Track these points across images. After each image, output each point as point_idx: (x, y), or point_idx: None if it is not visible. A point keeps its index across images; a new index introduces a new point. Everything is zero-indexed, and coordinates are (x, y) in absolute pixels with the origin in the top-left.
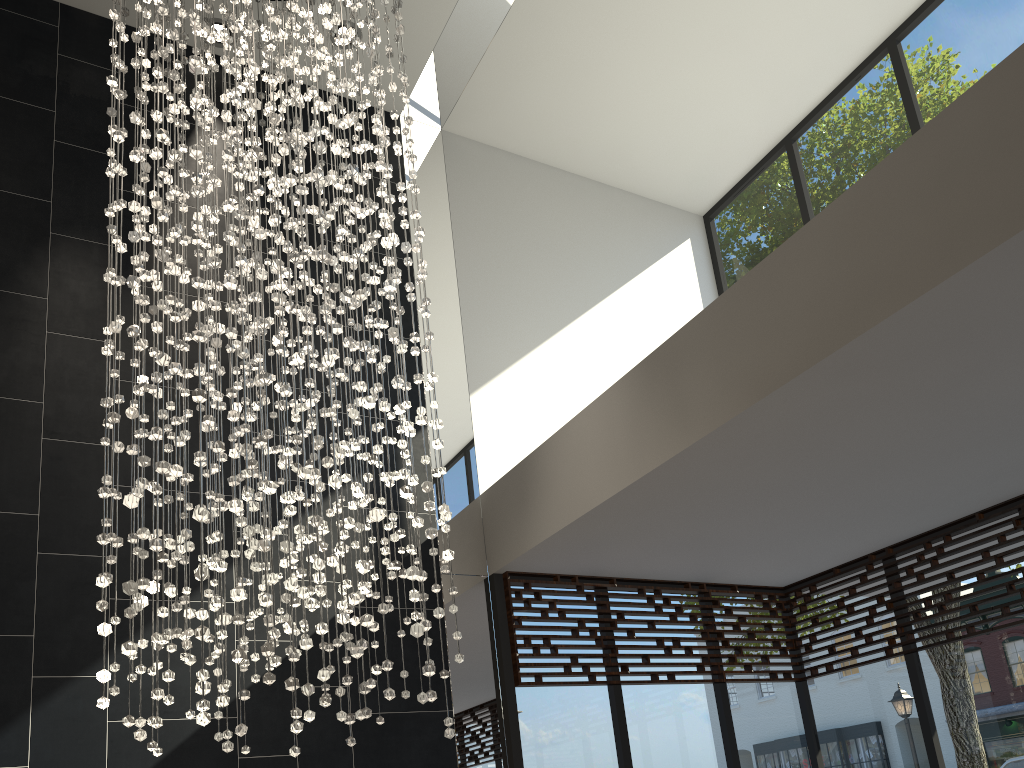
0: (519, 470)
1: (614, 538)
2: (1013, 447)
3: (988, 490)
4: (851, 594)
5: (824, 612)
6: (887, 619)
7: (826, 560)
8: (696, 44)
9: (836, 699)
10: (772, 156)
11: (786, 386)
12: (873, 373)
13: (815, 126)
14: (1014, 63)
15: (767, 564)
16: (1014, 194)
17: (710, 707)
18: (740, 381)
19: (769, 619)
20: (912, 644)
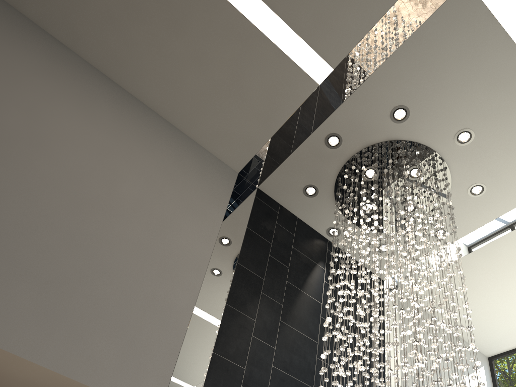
0: None
1: None
2: None
3: None
4: None
5: None
6: None
7: None
8: None
9: None
10: None
11: None
12: None
13: None
14: None
15: None
16: None
17: None
18: None
19: None
20: None
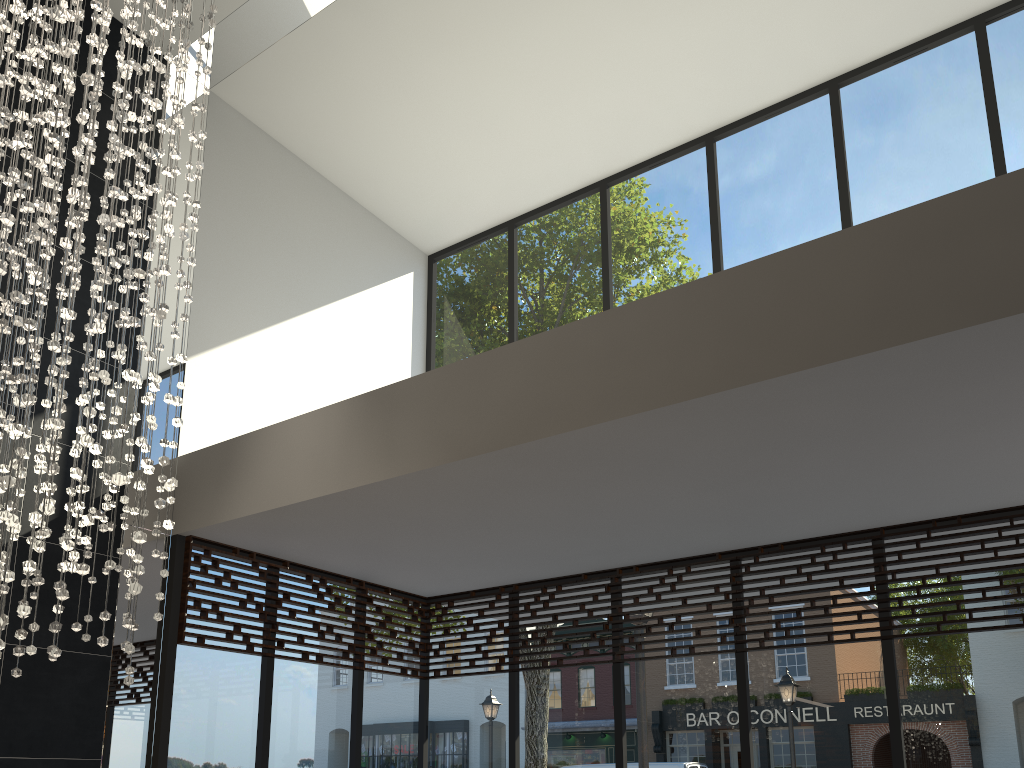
0: (226, 447)
1: (302, 530)
2: (617, 535)
3: (594, 560)
4: (480, 615)
5: (456, 625)
6: (502, 641)
7: (467, 584)
8: (459, 121)
9: (449, 699)
10: (496, 231)
11: (477, 457)
12: (538, 465)
13: (534, 223)
14: (669, 296)
15: (420, 577)
16: (651, 384)
17: (346, 689)
18: (443, 441)
19: (410, 622)
20: (516, 665)
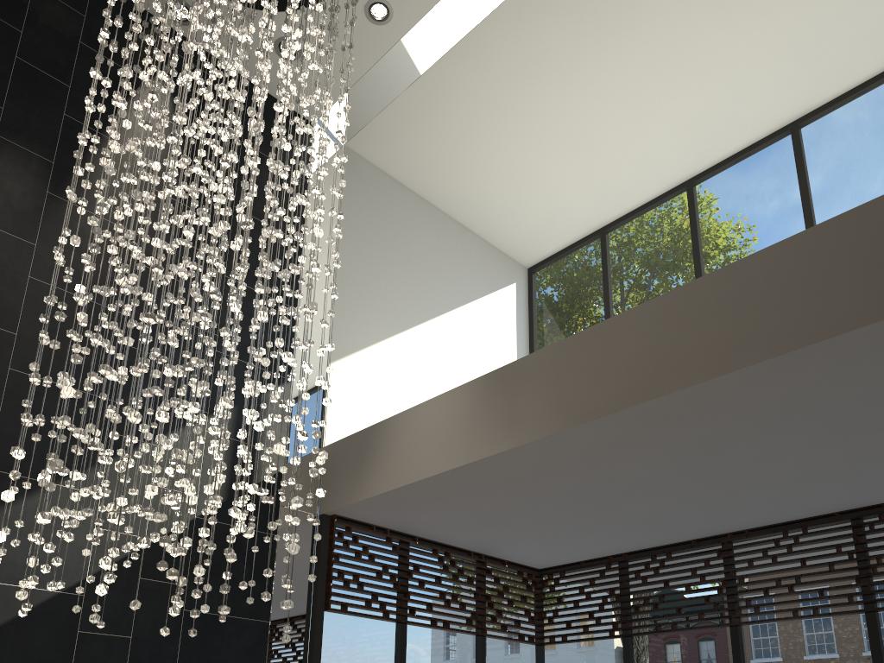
0: (364, 434)
1: (430, 505)
2: (732, 498)
3: (706, 525)
4: (591, 584)
5: (568, 594)
6: (615, 608)
7: (578, 554)
8: (555, 142)
9: None
10: (589, 239)
11: (600, 419)
12: (660, 424)
13: (625, 227)
14: (797, 241)
15: (535, 549)
16: (784, 328)
17: (470, 654)
18: (565, 407)
19: (525, 592)
20: (629, 630)
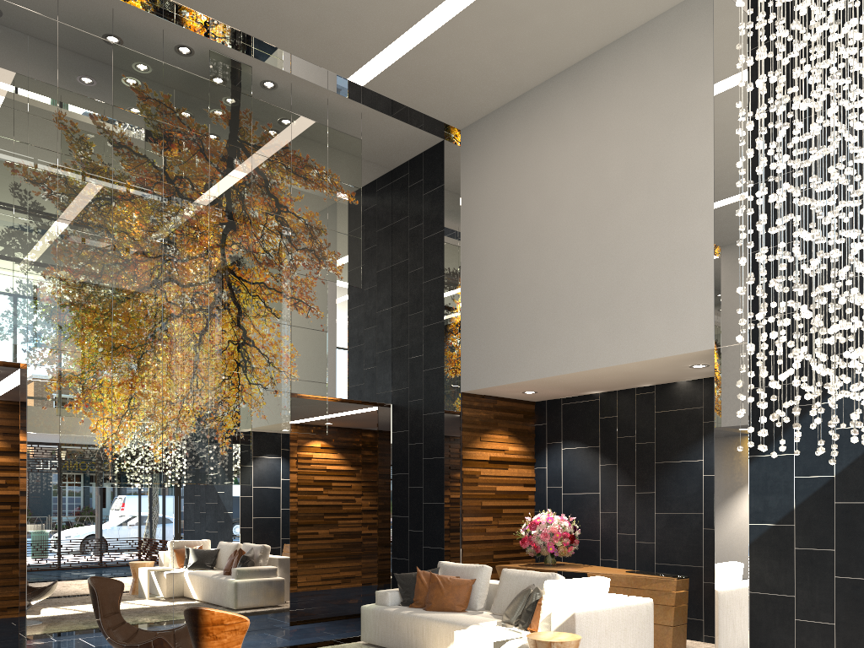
0: None
1: None
2: None
3: None
4: None
5: None
6: None
7: None
8: None
9: None
10: None
11: None
12: None
13: None
14: None
15: None
16: None
17: None
18: None
19: None
20: None
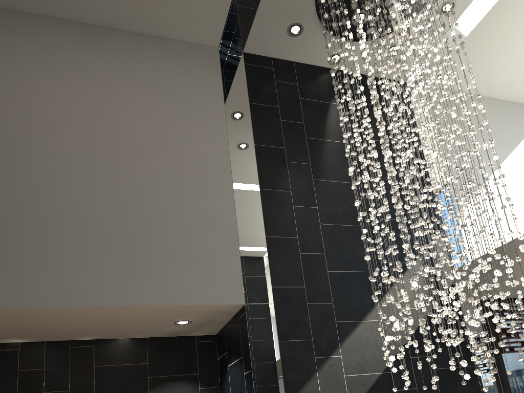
0: (500, 249)
1: None
2: None
3: None
4: None
5: None
6: None
7: None
8: None
9: None
10: None
11: None
12: None
13: None
14: None
15: None
16: None
17: None
18: None
19: None
20: None
